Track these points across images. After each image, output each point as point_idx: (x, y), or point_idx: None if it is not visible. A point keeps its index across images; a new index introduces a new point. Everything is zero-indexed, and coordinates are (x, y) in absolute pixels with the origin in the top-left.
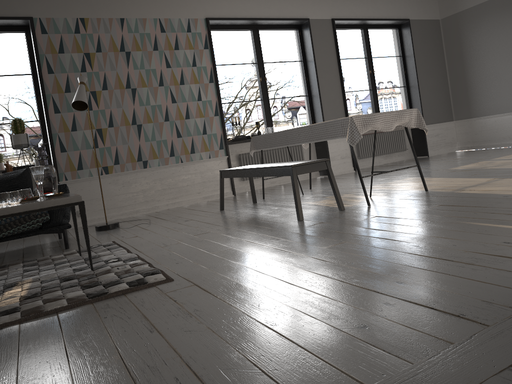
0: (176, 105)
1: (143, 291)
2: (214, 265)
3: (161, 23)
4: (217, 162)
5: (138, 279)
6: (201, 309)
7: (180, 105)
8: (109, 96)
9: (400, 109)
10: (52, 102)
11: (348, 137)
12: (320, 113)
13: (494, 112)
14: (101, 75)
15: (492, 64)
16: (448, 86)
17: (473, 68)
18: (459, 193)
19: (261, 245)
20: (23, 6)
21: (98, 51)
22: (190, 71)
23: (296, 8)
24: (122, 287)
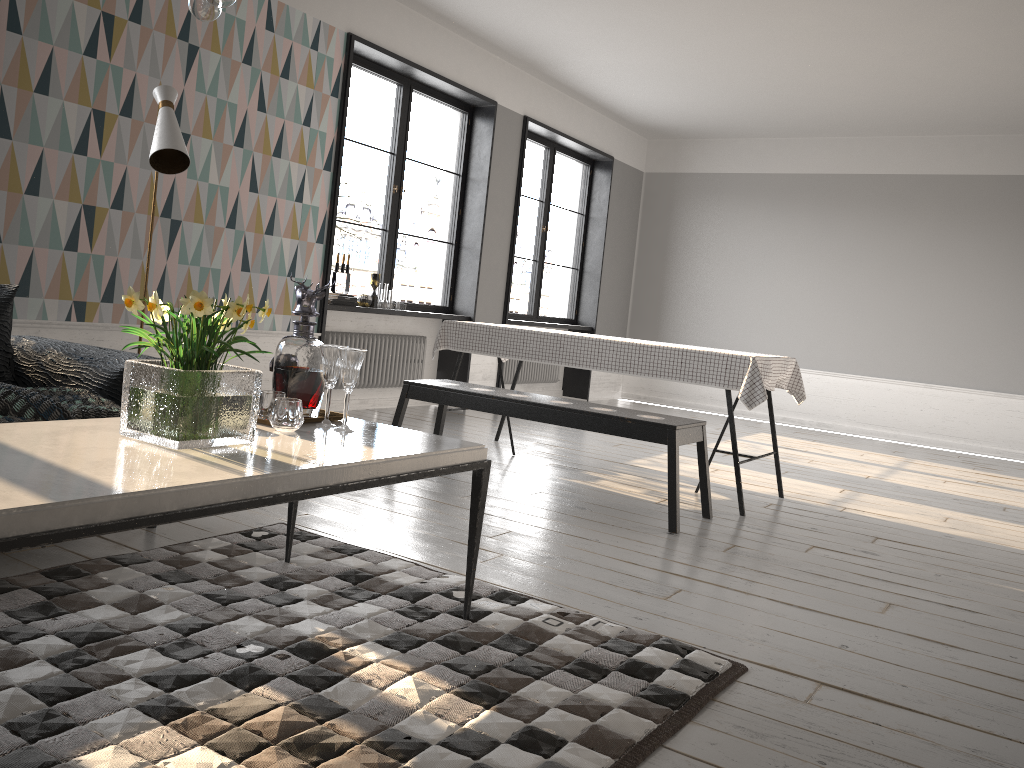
0: (255, 199)
1: (738, 693)
2: (745, 633)
3: (270, 8)
4: None
5: (685, 662)
6: (980, 748)
7: (263, 201)
8: (130, 135)
9: (373, 265)
10: None
11: (744, 391)
12: (472, 286)
13: None
14: (127, 78)
15: (712, 275)
16: (630, 287)
17: (680, 270)
18: (855, 515)
19: (732, 590)
20: None
21: (133, 20)
22: (297, 134)
23: (483, 74)
24: (695, 682)
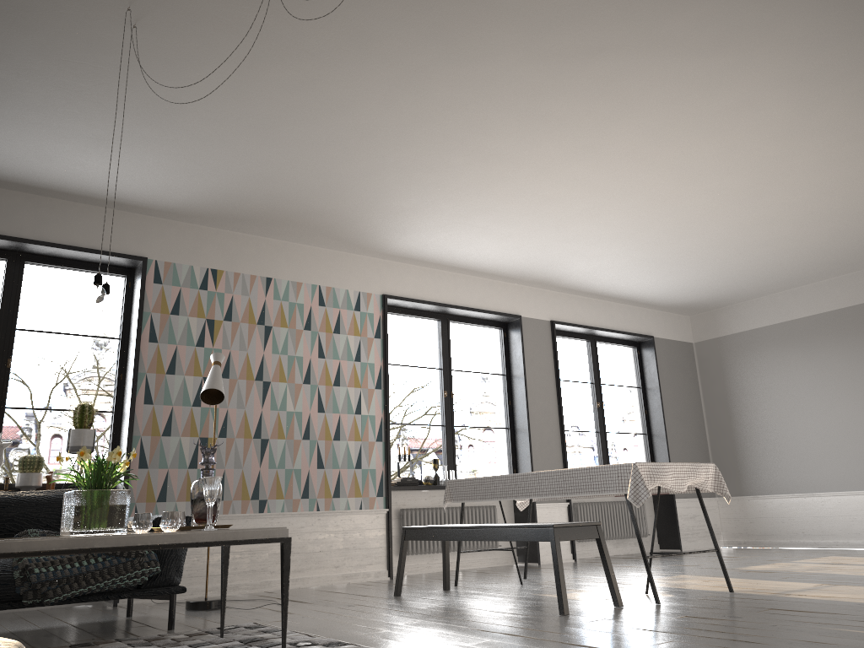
0: (323, 416)
1: None
2: None
3: (321, 292)
4: (371, 516)
5: None
6: None
7: (329, 417)
8: (229, 388)
9: None
10: (144, 386)
11: (630, 492)
12: (527, 458)
13: (778, 490)
14: (224, 354)
15: (771, 417)
16: (706, 442)
17: (743, 419)
18: (787, 597)
19: (538, 639)
20: (137, 241)
21: (227, 319)
22: (350, 367)
23: (504, 298)
24: None
